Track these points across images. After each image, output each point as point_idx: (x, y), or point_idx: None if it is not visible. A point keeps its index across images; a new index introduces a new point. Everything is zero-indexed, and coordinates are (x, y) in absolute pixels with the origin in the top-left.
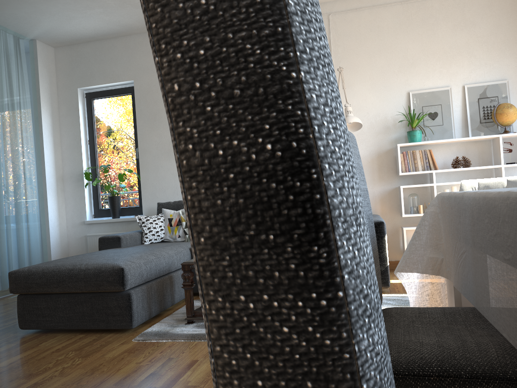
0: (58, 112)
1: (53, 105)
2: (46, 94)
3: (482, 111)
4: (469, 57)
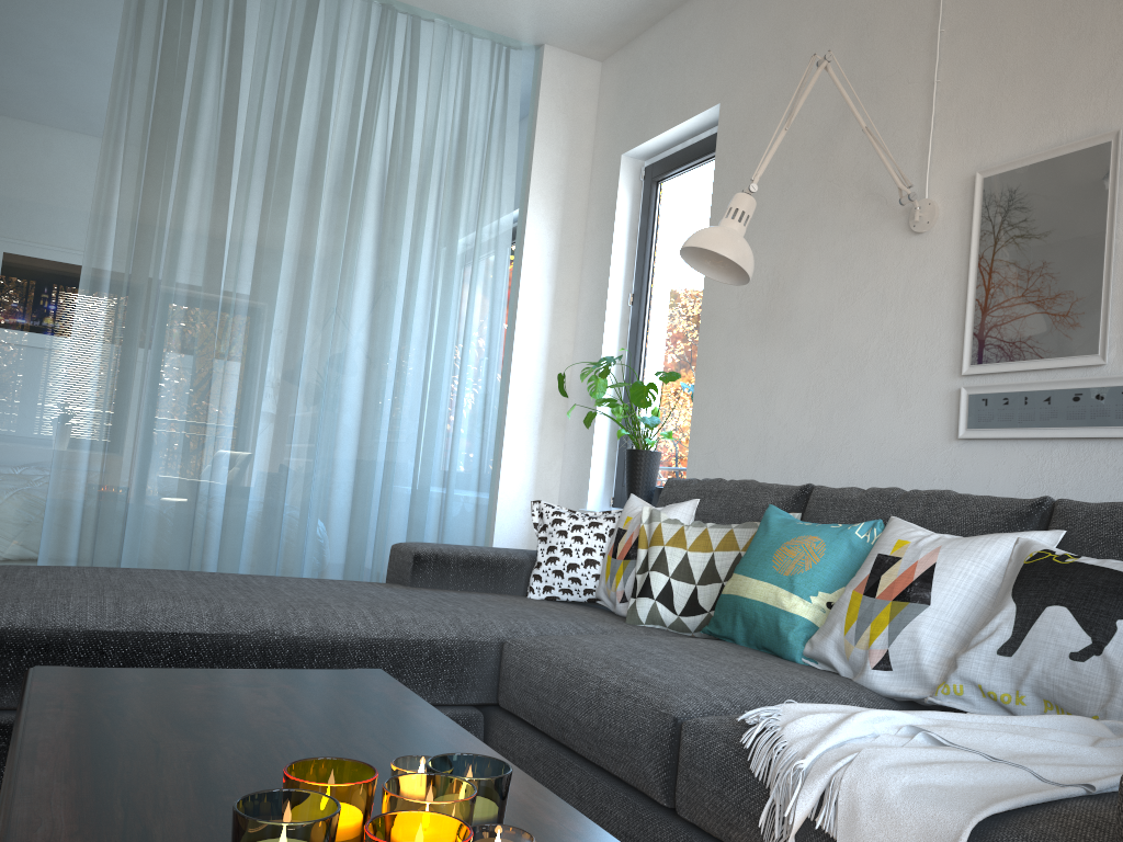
0: (584, 223)
1: (571, 205)
2: (552, 178)
3: None
4: None
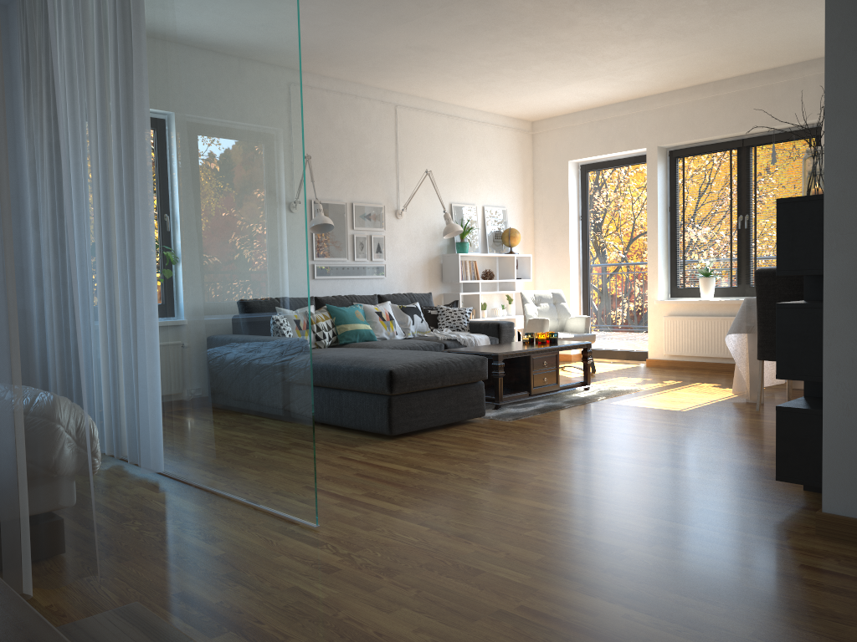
0: None
1: None
2: None
3: (494, 231)
4: (486, 182)
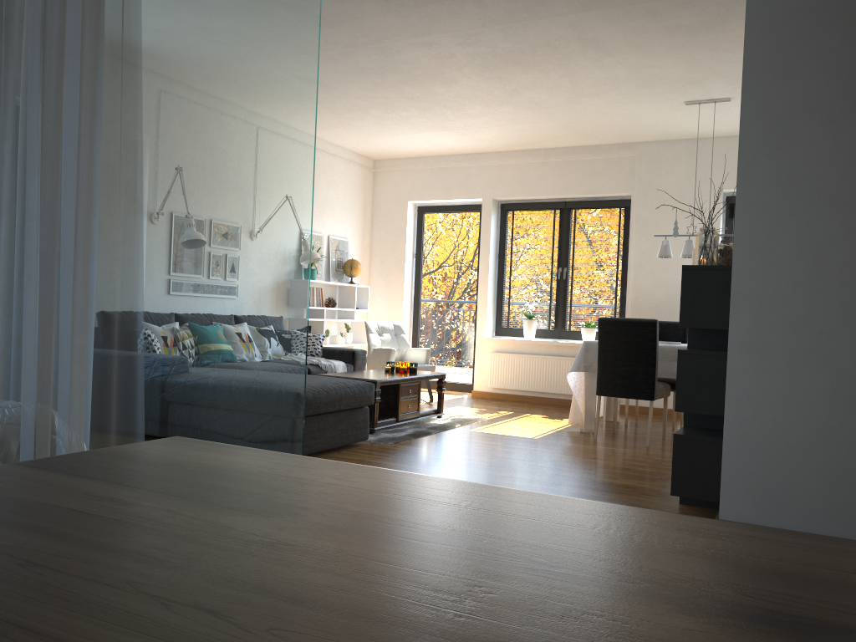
0: None
1: None
2: None
3: (337, 261)
4: (333, 213)
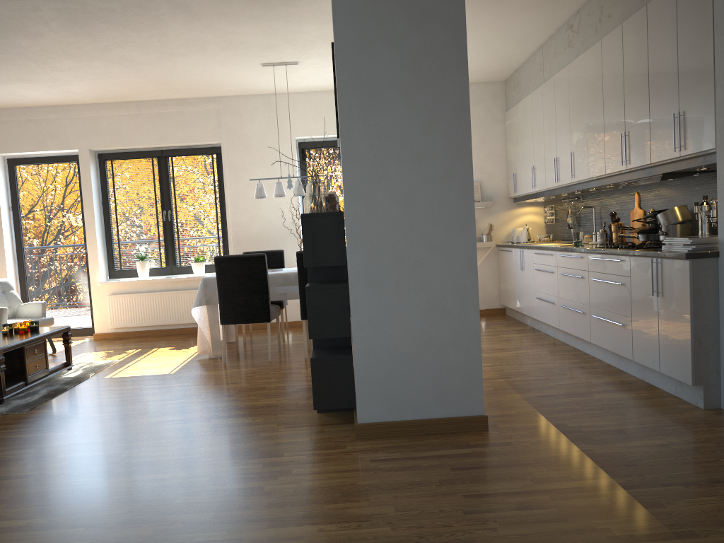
0: None
1: None
2: None
3: None
4: None
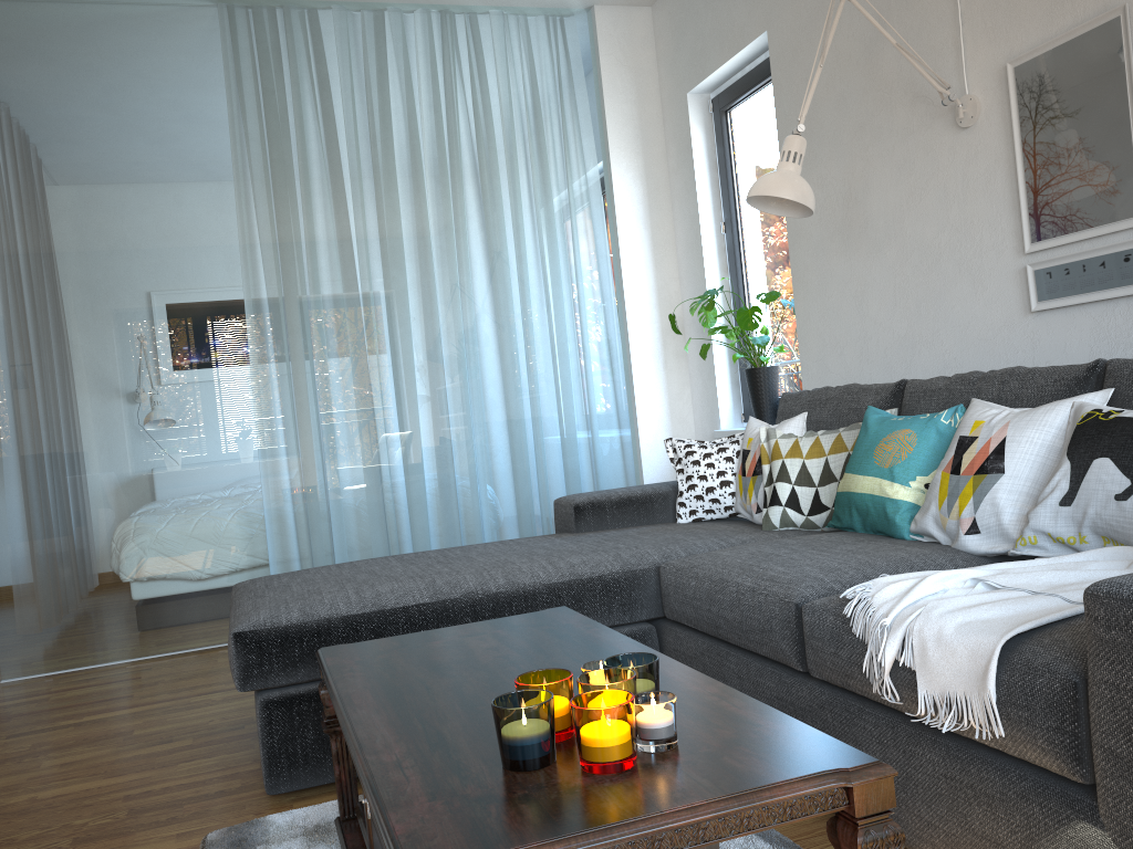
0: (666, 165)
1: (650, 151)
2: (627, 130)
3: None
4: None
